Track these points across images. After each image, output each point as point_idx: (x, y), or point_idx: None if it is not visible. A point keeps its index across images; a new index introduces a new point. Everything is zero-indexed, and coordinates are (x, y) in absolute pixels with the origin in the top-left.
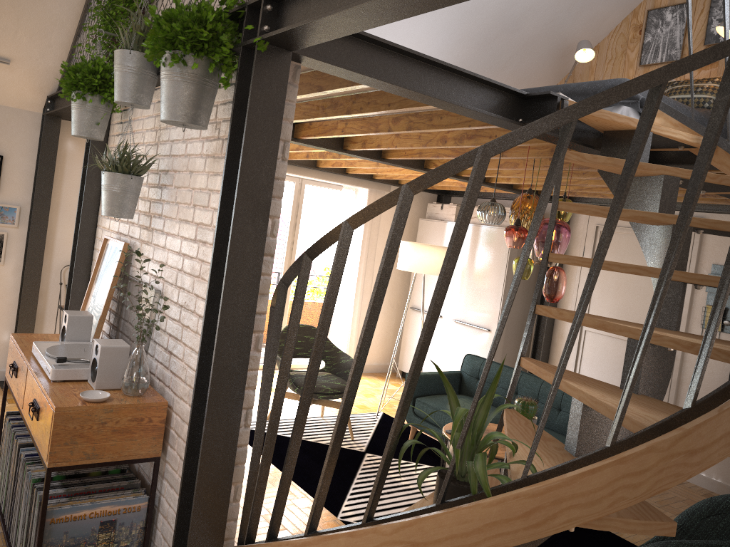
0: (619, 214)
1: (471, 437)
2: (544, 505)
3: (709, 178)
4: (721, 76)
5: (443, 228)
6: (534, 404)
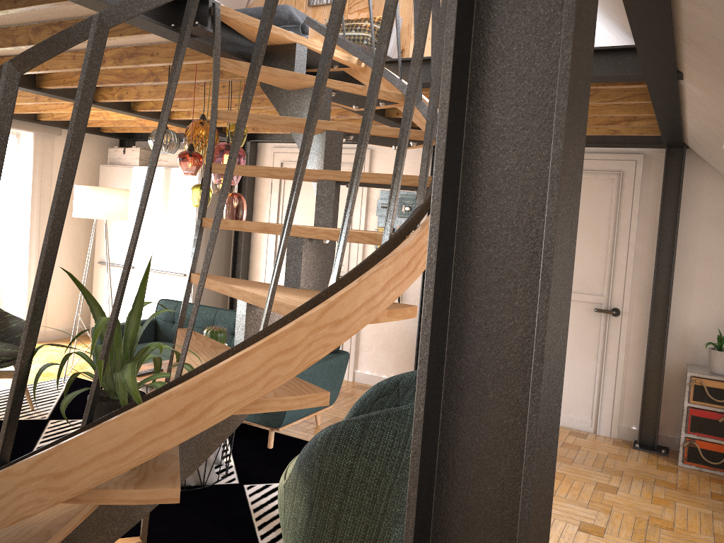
0: (253, 92)
1: (124, 351)
2: (198, 399)
3: (357, 90)
4: (375, 17)
5: (127, 173)
6: (223, 331)
